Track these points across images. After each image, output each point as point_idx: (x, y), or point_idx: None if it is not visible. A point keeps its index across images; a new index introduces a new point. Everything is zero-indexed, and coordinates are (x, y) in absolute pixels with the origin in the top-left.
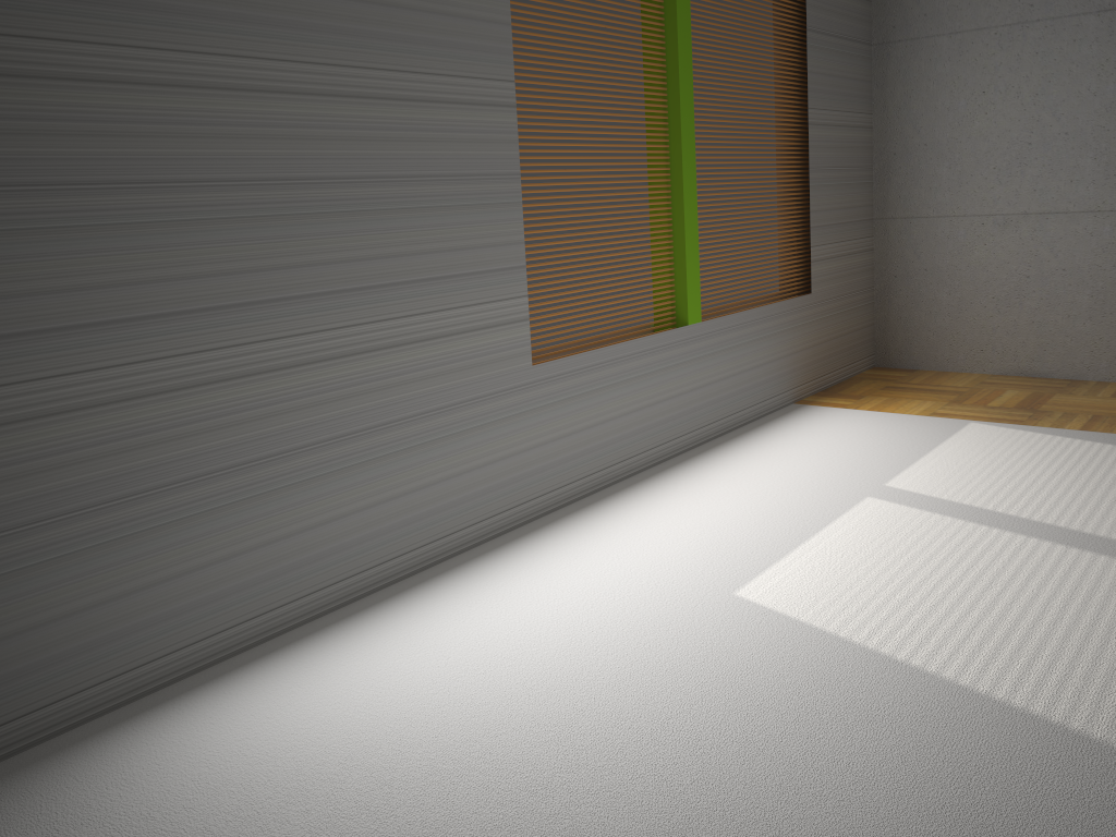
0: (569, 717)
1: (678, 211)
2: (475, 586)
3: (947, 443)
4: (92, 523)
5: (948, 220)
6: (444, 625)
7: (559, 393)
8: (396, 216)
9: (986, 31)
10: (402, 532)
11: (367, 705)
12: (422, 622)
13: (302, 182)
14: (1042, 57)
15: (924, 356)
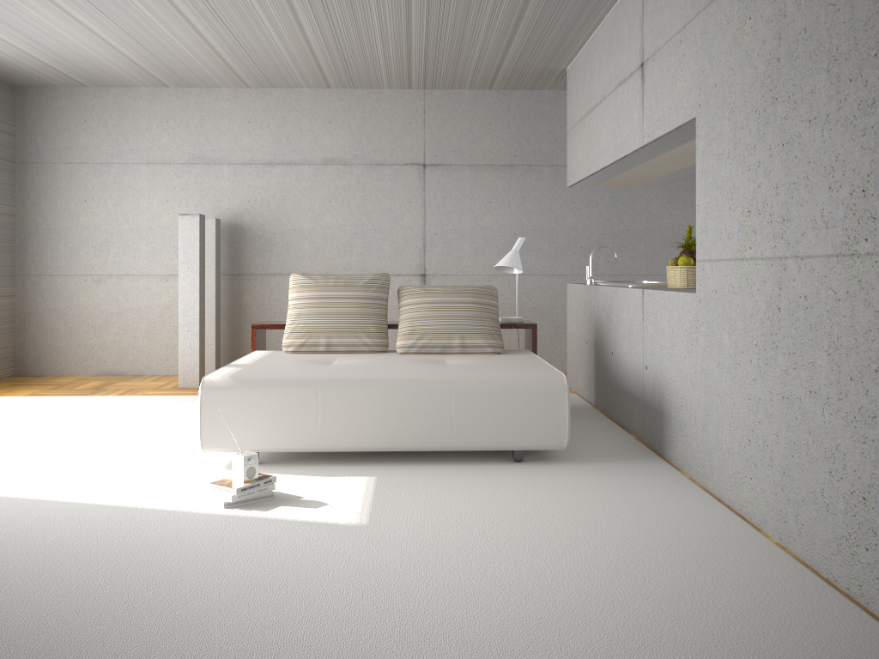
0: None
1: None
2: None
3: (28, 406)
4: None
5: (65, 277)
6: None
7: None
8: None
9: (87, 164)
10: None
11: None
12: None
13: None
14: (119, 184)
15: (49, 366)
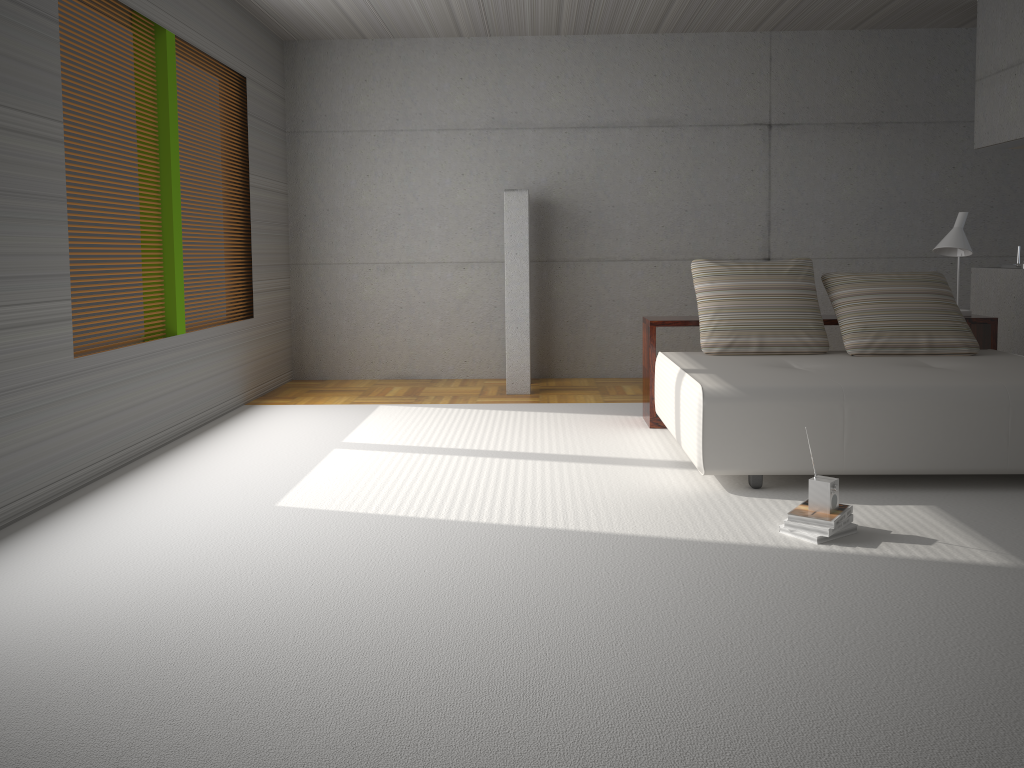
0: (204, 577)
1: (169, 243)
2: (58, 533)
3: (371, 417)
4: None
5: (346, 266)
6: (51, 556)
7: (92, 384)
8: None
9: (369, 133)
10: None
11: (27, 605)
12: (28, 559)
13: None
14: (405, 155)
15: (331, 369)
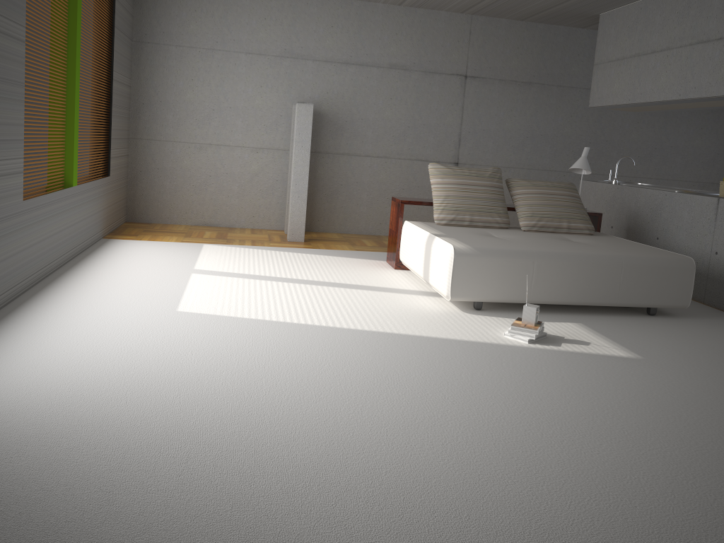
0: (161, 356)
1: (70, 119)
2: (30, 325)
3: (203, 252)
4: None
5: (172, 143)
6: (38, 341)
7: (31, 220)
8: None
9: (195, 49)
10: None
11: (47, 373)
12: (21, 342)
13: None
14: (221, 68)
15: (155, 216)
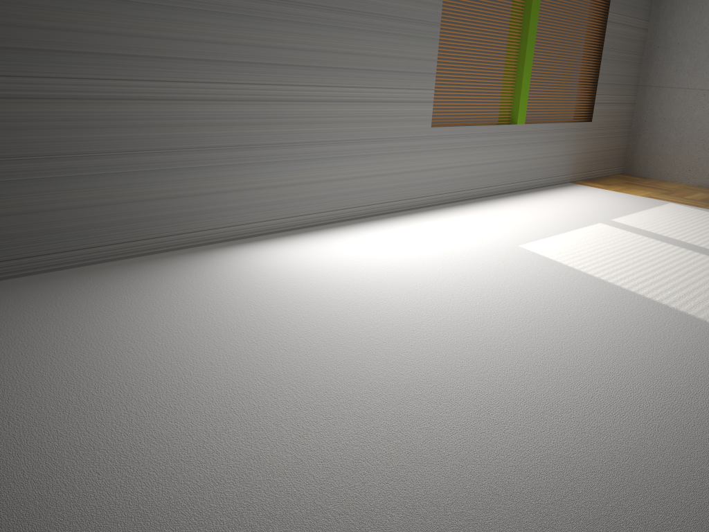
0: (433, 271)
1: (521, 59)
2: (389, 227)
3: (653, 209)
4: (228, 154)
5: (683, 91)
6: (374, 236)
7: (442, 145)
8: (376, 35)
9: None
10: (356, 196)
11: (340, 255)
12: (363, 234)
13: (335, 10)
14: None
15: (654, 170)
